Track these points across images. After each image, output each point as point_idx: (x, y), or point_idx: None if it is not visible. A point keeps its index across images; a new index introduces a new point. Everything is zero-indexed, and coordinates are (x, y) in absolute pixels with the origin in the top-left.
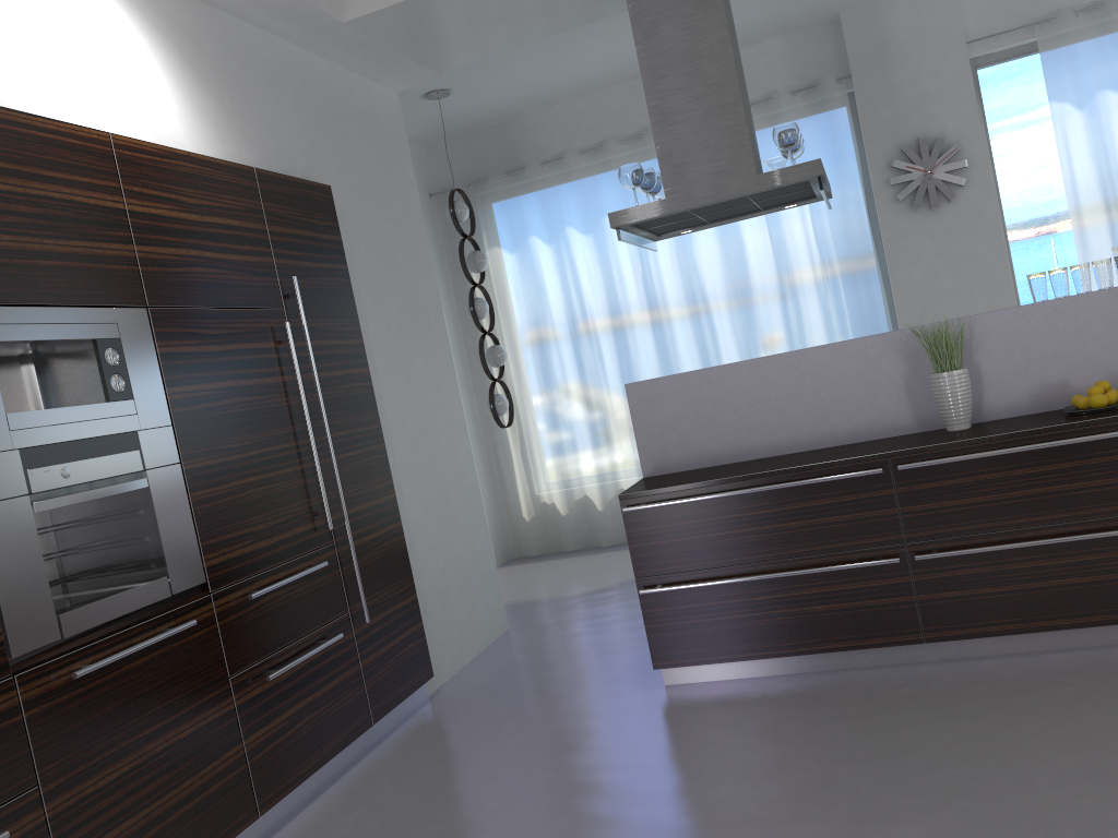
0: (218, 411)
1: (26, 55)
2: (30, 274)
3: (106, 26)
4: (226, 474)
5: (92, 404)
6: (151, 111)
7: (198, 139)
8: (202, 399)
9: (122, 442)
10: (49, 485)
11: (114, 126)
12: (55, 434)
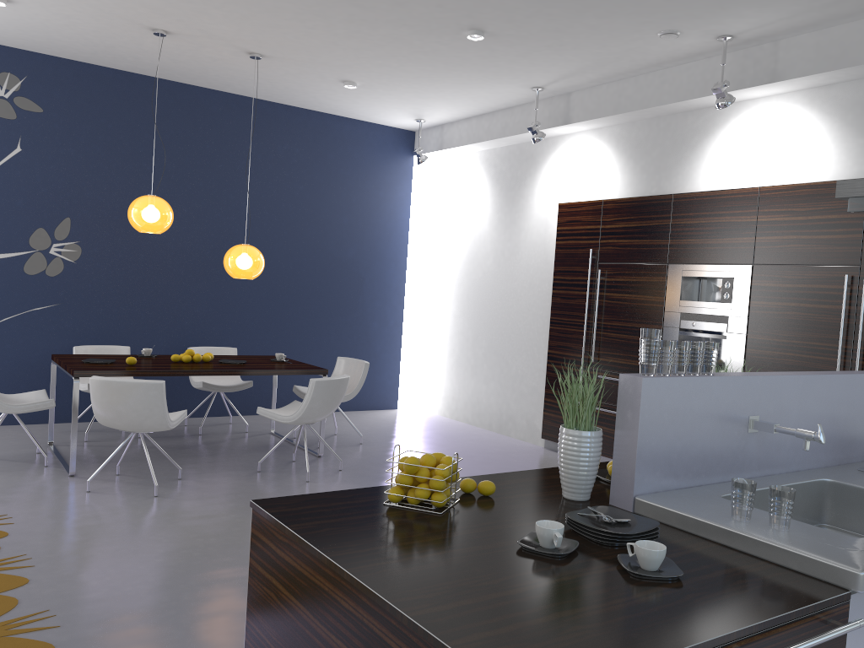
0: (778, 316)
1: (740, 161)
2: (702, 252)
3: (789, 129)
4: (772, 346)
5: (711, 302)
6: (805, 164)
7: (837, 169)
8: (770, 309)
9: (720, 319)
10: (686, 326)
11: (777, 179)
12: (694, 310)
